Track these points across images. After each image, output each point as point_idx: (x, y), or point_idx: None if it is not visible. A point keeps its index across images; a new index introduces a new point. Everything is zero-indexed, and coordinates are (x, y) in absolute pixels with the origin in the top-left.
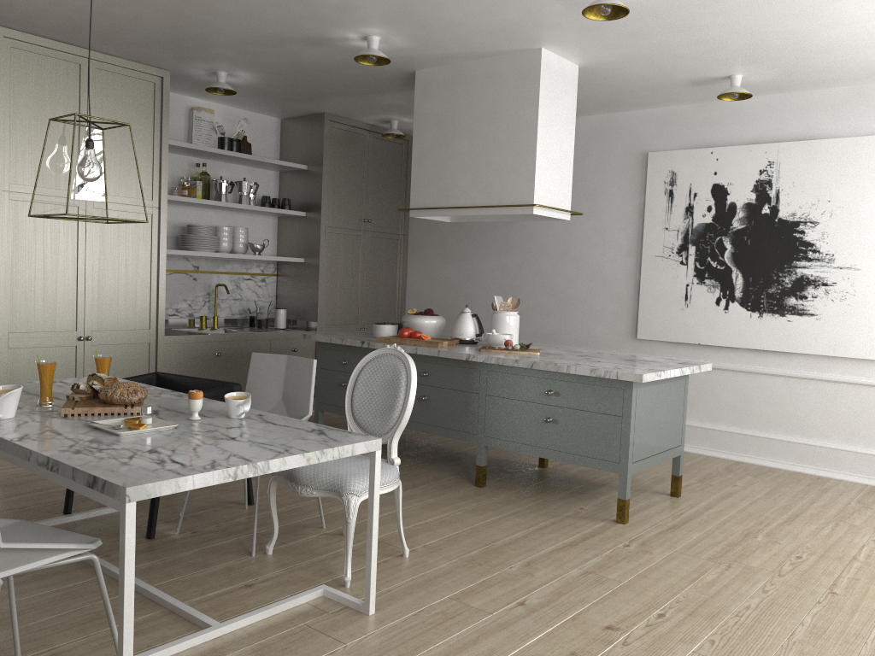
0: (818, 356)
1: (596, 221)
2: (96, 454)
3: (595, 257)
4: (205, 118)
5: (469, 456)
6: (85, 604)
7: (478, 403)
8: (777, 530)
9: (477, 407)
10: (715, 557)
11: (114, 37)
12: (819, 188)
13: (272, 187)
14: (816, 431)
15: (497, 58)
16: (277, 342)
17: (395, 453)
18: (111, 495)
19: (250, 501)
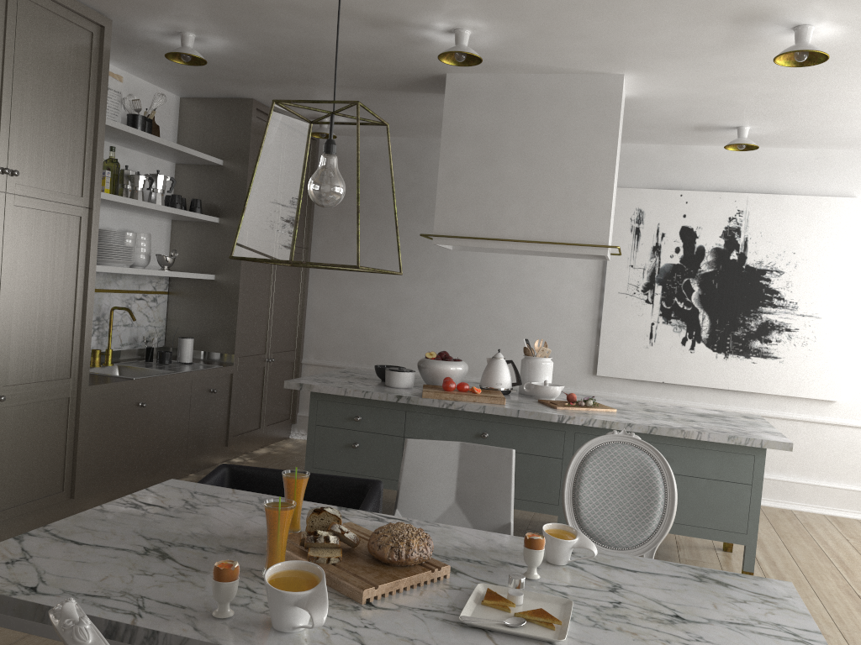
0: (777, 396)
1: None
2: None
3: (549, 289)
4: (113, 86)
5: None
6: None
7: (562, 470)
8: (859, 584)
9: (559, 474)
10: None
11: None
12: (785, 240)
13: (167, 182)
14: (774, 466)
15: (564, 77)
16: (197, 382)
17: None
18: None
19: None
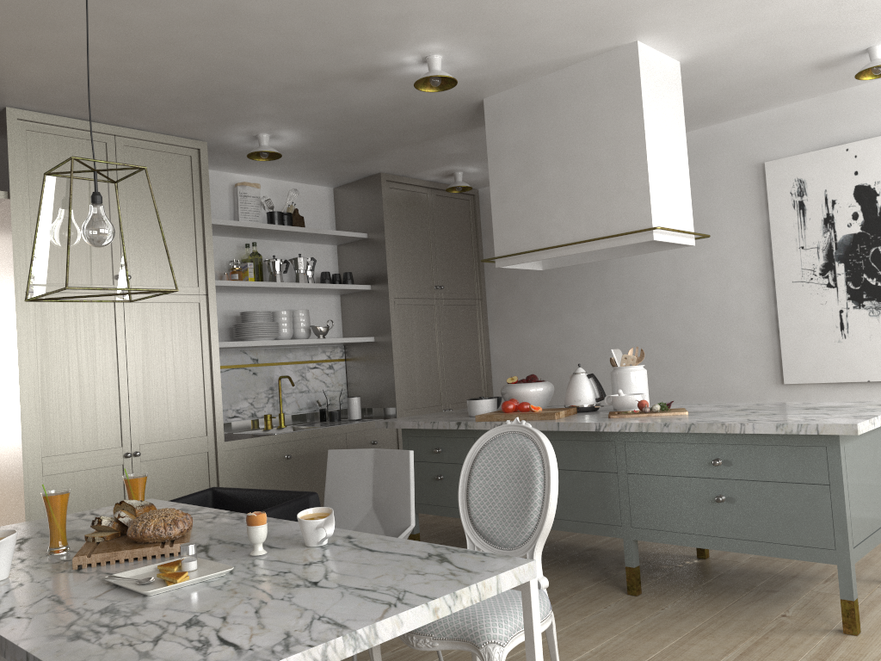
0: None
1: (710, 252)
2: (104, 639)
3: (714, 294)
4: (251, 193)
5: (604, 552)
6: None
7: (618, 485)
8: None
9: (617, 491)
10: None
11: (138, 103)
12: None
13: (330, 263)
14: None
15: (582, 64)
16: (353, 435)
17: (539, 571)
18: None
19: None
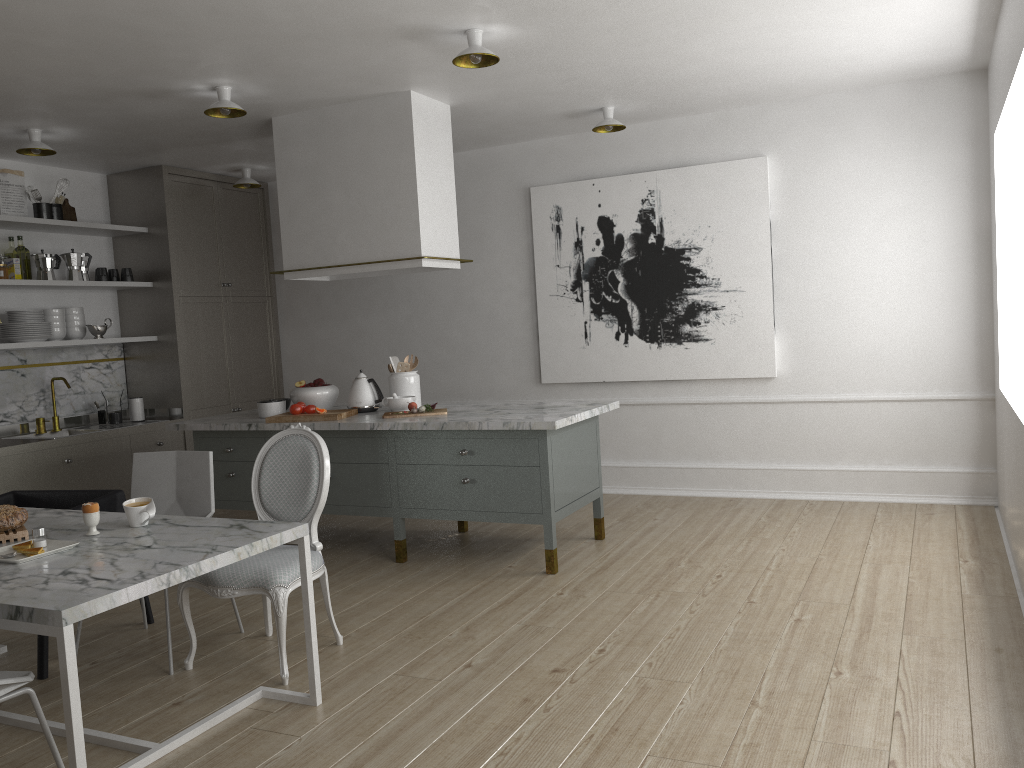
0: (717, 380)
1: (485, 264)
2: (4, 586)
3: (488, 302)
4: (13, 182)
5: (383, 533)
6: None
7: (389, 474)
8: (697, 555)
9: (388, 479)
10: (644, 589)
11: None
12: (698, 214)
13: (105, 256)
14: (724, 454)
15: (364, 102)
16: (138, 437)
17: (315, 538)
18: (43, 622)
19: (150, 620)
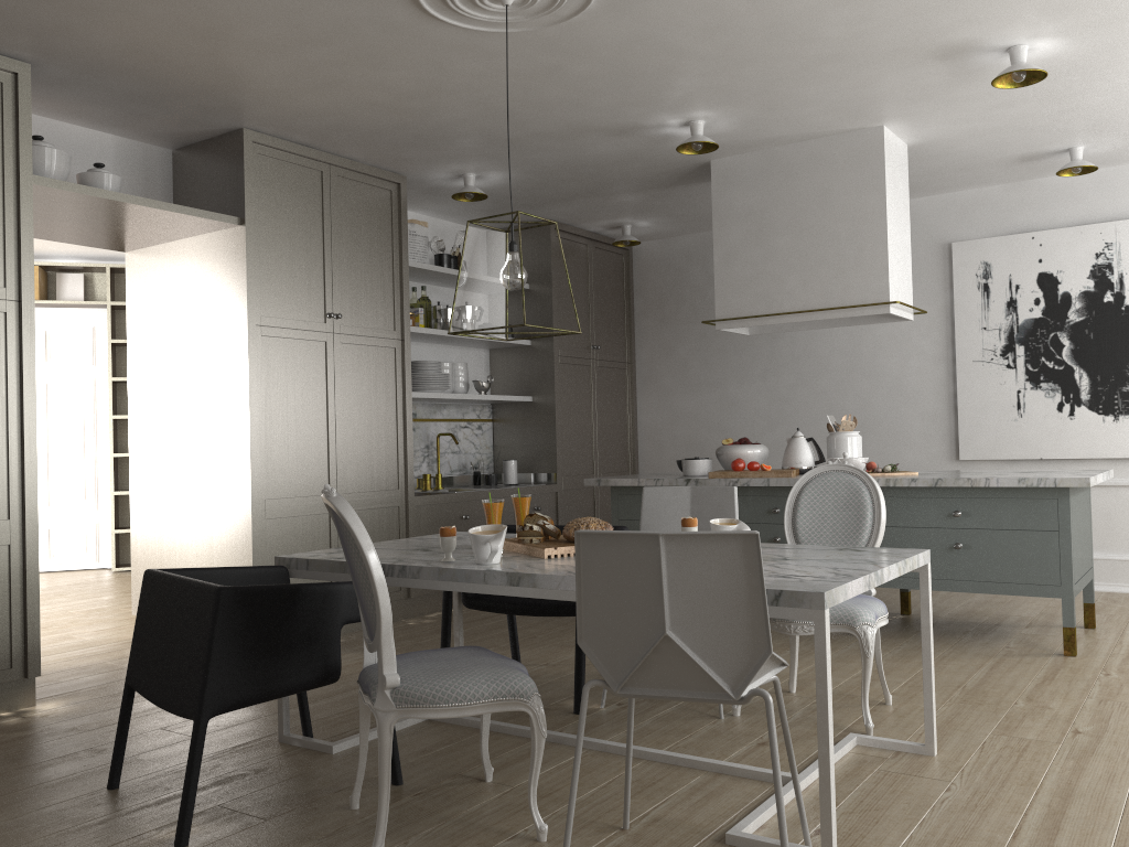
0: None
1: (890, 327)
2: None
3: (892, 369)
4: (419, 232)
5: None
6: (611, 775)
7: None
8: None
9: None
10: None
11: (378, 136)
12: None
13: None
14: None
15: (824, 140)
16: None
17: None
18: (794, 605)
19: None
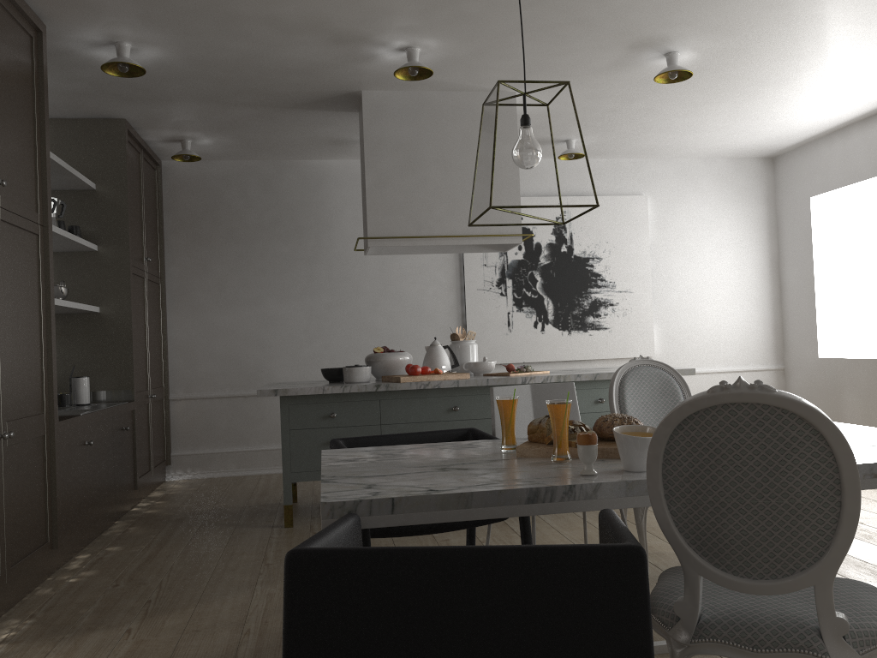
0: (610, 360)
1: (413, 259)
2: None
3: (415, 293)
4: None
5: None
6: None
7: None
8: None
9: None
10: None
11: None
12: (599, 232)
13: None
14: None
15: (467, 94)
16: (115, 419)
17: None
18: None
19: None
